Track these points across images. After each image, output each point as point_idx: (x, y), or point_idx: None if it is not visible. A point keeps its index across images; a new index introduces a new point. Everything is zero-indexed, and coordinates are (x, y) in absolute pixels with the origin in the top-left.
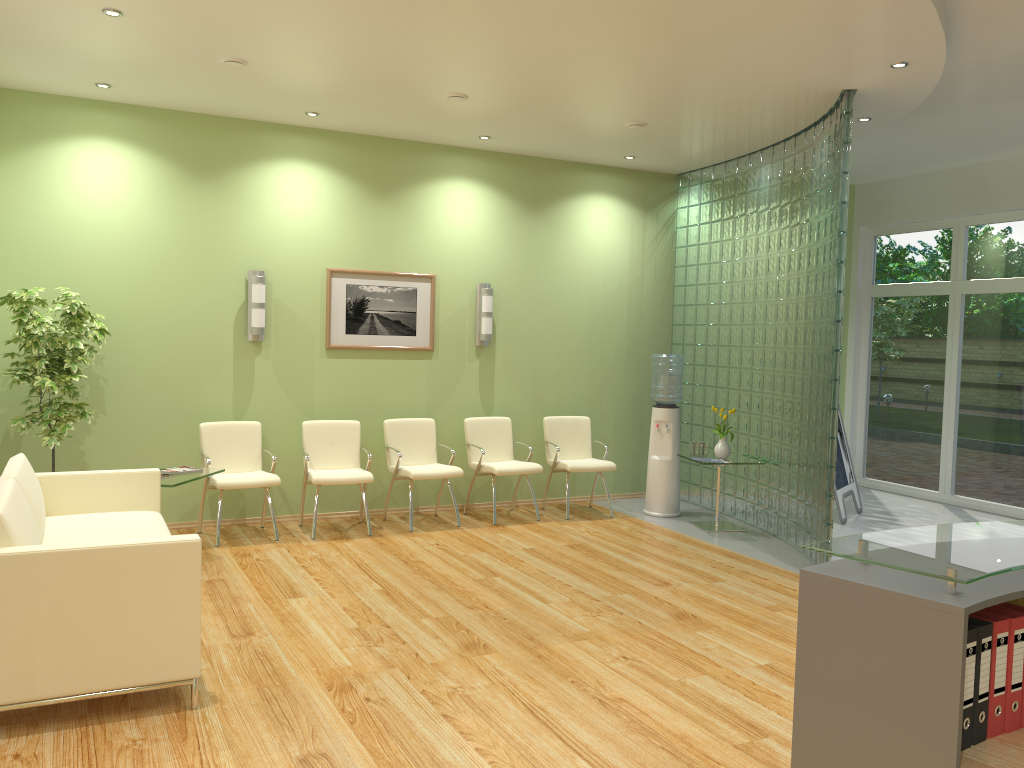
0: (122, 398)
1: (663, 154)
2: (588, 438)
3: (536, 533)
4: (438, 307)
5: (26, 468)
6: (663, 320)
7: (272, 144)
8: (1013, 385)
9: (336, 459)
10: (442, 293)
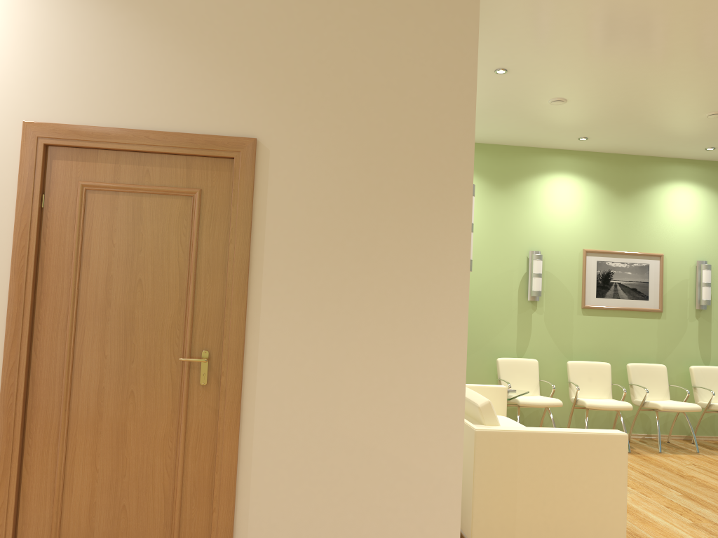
0: None
1: None
2: None
3: None
4: (665, 278)
5: None
6: None
7: (546, 163)
8: None
9: (593, 391)
10: (668, 268)
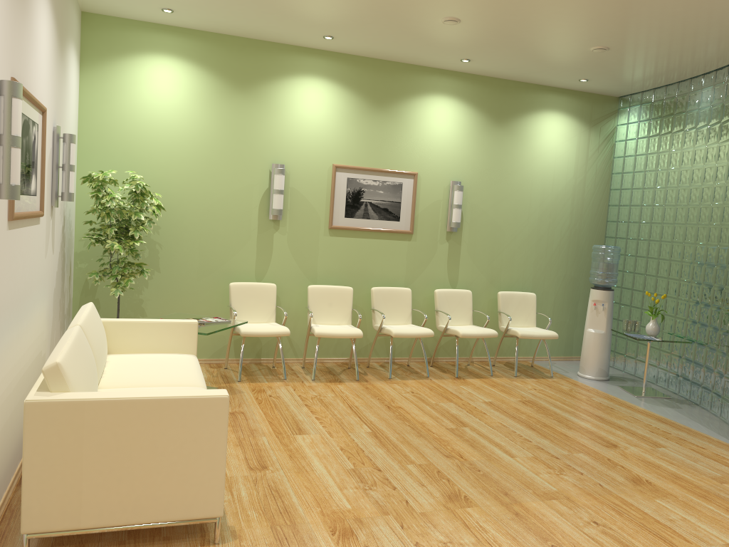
0: (172, 260)
1: (613, 78)
2: (533, 311)
3: (492, 387)
4: (418, 199)
5: (92, 316)
6: (599, 217)
7: (295, 63)
8: None
9: (333, 317)
10: (422, 188)
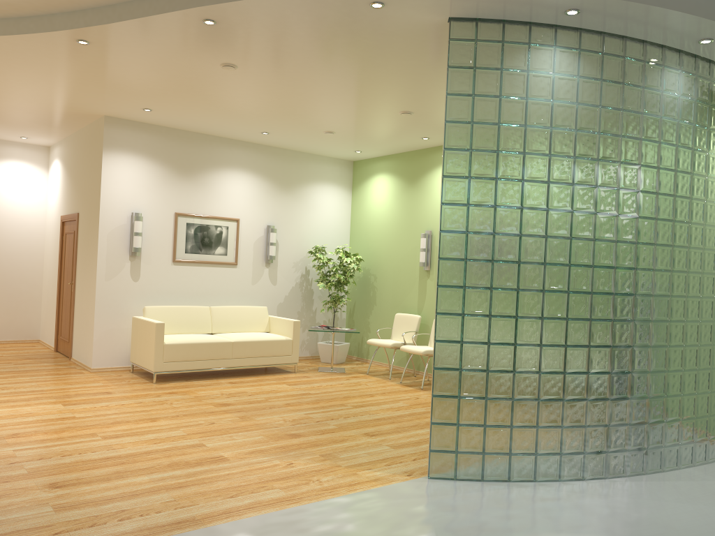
0: (381, 298)
1: None
2: None
3: None
4: None
5: (242, 308)
6: None
7: (438, 158)
8: None
9: None
10: None
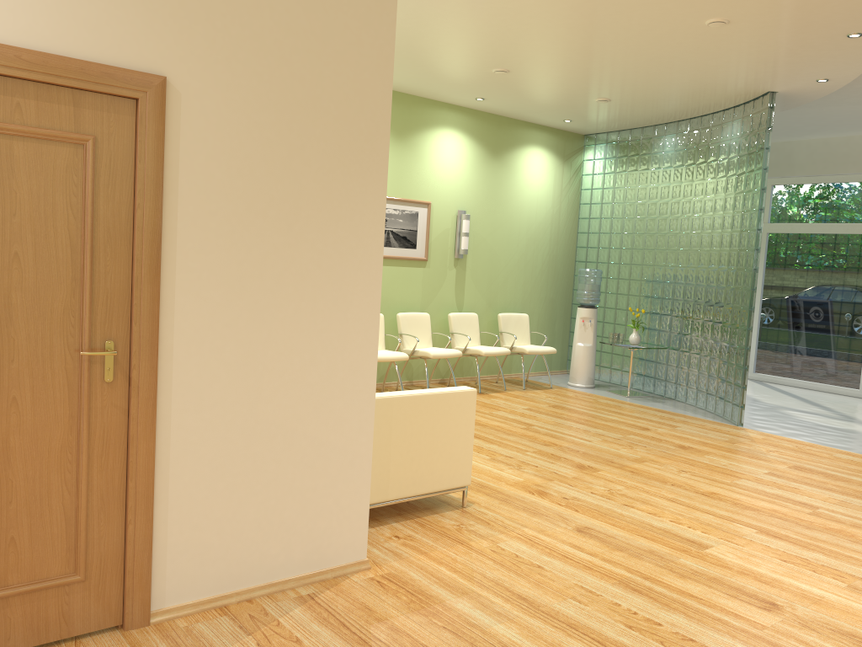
0: None
1: (594, 120)
2: (527, 330)
3: (517, 398)
4: (431, 227)
5: None
6: (571, 243)
7: None
8: (802, 297)
9: None
10: (434, 216)
